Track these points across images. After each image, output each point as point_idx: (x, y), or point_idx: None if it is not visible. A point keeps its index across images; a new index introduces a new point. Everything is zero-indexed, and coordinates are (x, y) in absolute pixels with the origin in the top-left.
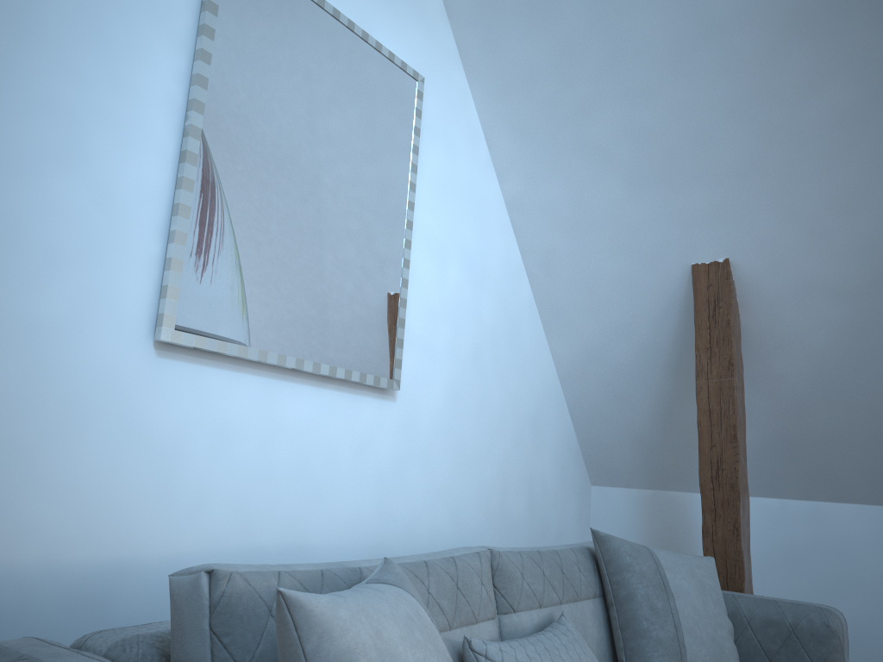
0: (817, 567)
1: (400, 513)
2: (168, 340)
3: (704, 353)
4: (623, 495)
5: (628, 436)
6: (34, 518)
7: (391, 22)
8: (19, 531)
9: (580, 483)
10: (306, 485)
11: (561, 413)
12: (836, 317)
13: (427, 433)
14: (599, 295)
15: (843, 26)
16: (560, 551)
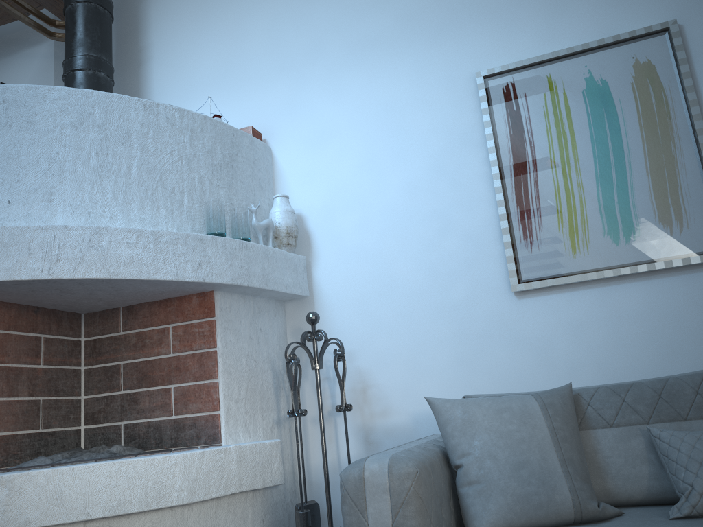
0: None
1: None
2: (516, 290)
3: None
4: None
5: None
6: (480, 387)
7: (629, 9)
8: (475, 393)
9: None
10: (660, 346)
11: None
12: None
13: None
14: None
15: None
16: None
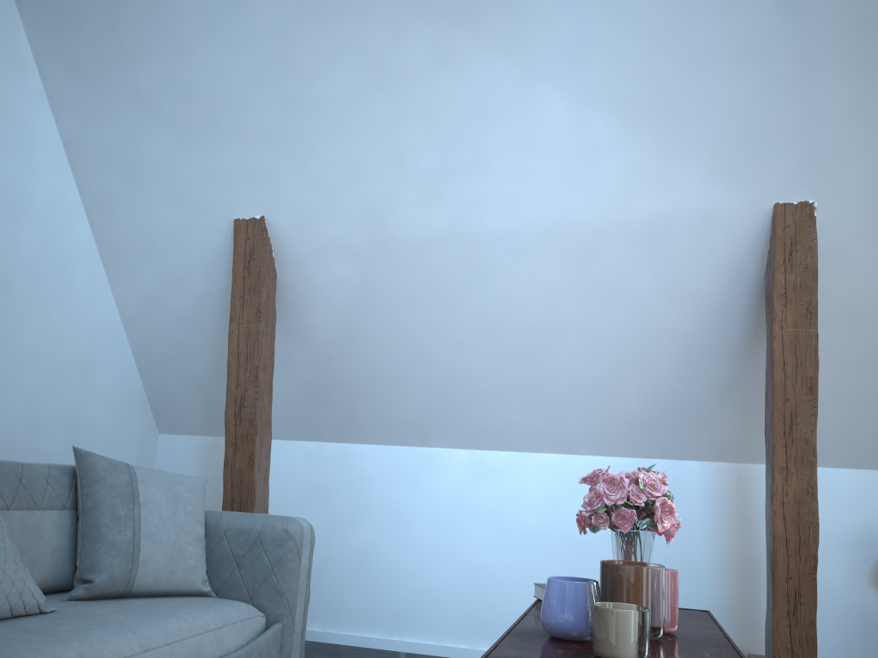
0: (341, 500)
1: None
2: None
3: (238, 301)
4: (187, 442)
5: (189, 384)
6: None
7: None
8: None
9: (144, 429)
10: None
11: (124, 359)
12: (350, 276)
13: None
14: (156, 242)
15: (340, 18)
16: (30, 464)
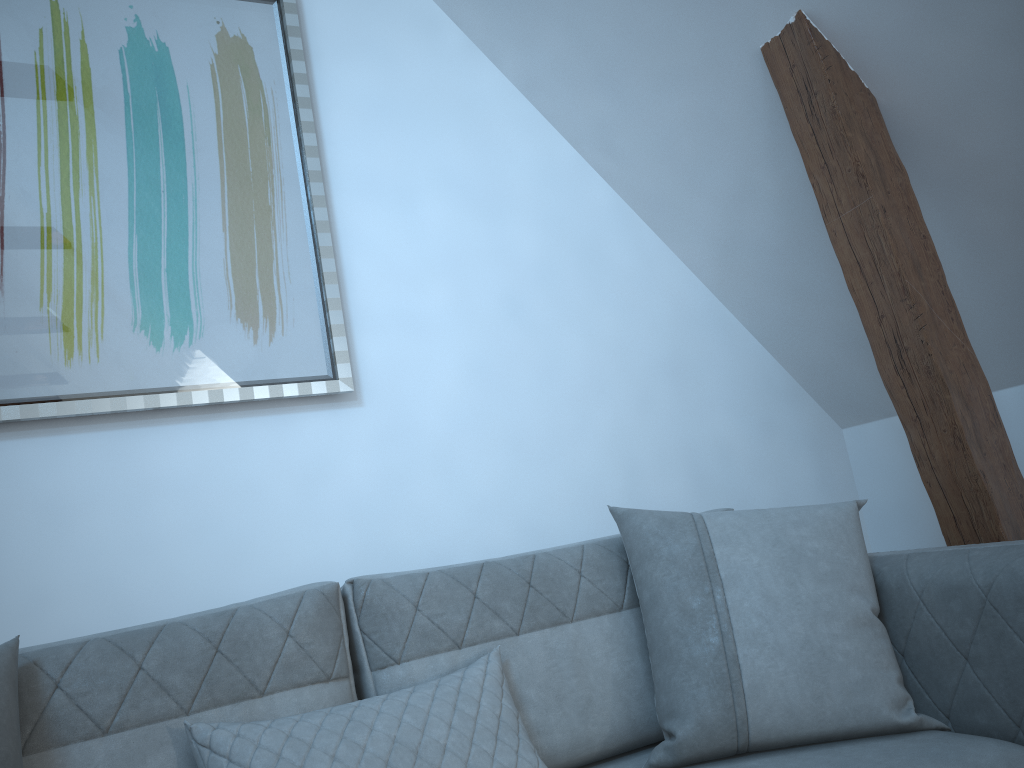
0: None
1: (413, 546)
2: None
3: (822, 176)
4: (884, 430)
5: (842, 342)
6: None
7: None
8: None
9: (813, 430)
10: (219, 545)
11: (736, 341)
12: (1014, 15)
13: (439, 432)
14: (685, 156)
15: None
16: (548, 552)
